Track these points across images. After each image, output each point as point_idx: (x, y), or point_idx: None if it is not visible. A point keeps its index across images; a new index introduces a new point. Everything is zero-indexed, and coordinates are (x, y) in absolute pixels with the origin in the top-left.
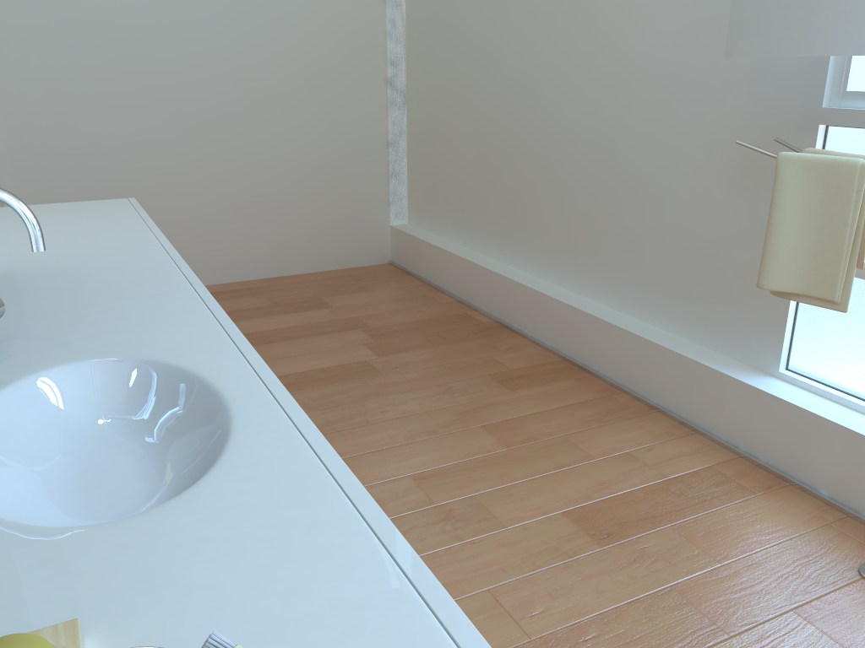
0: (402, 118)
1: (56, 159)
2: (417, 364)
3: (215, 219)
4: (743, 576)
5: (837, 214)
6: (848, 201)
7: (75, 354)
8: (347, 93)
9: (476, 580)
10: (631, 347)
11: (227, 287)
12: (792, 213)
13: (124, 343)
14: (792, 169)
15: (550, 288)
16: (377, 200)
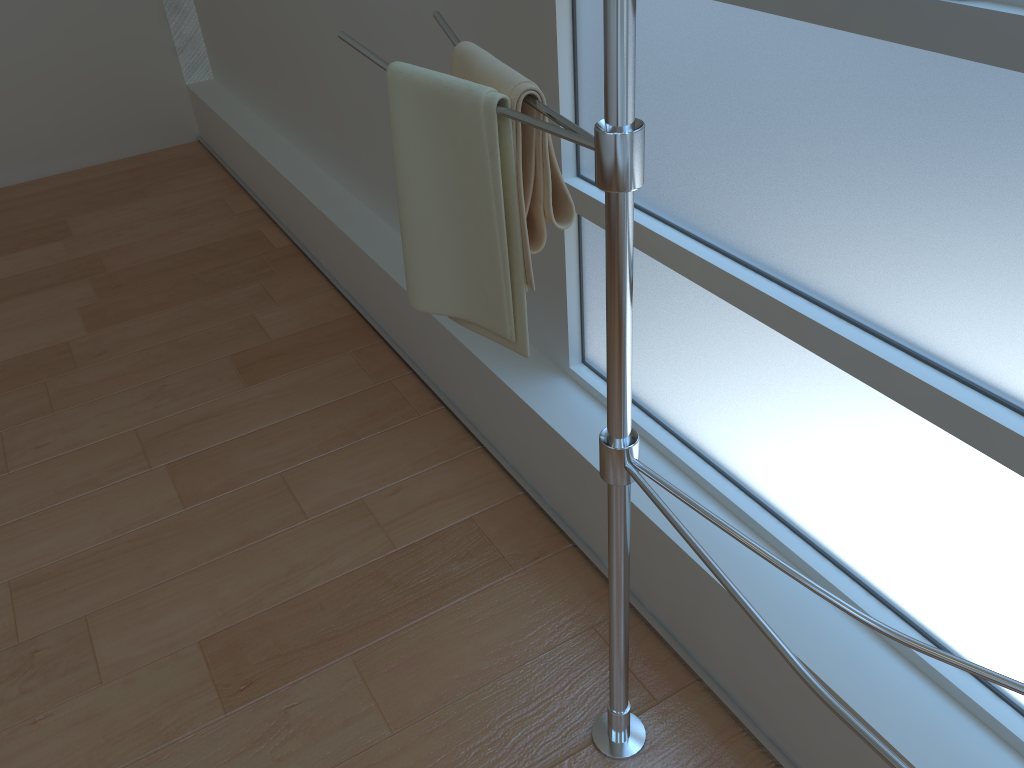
0: None
1: None
2: (138, 343)
3: None
4: (412, 758)
5: (477, 193)
6: (484, 170)
7: None
8: None
9: None
10: (409, 310)
11: None
12: (421, 184)
13: None
14: (405, 100)
15: (340, 200)
16: (154, 49)
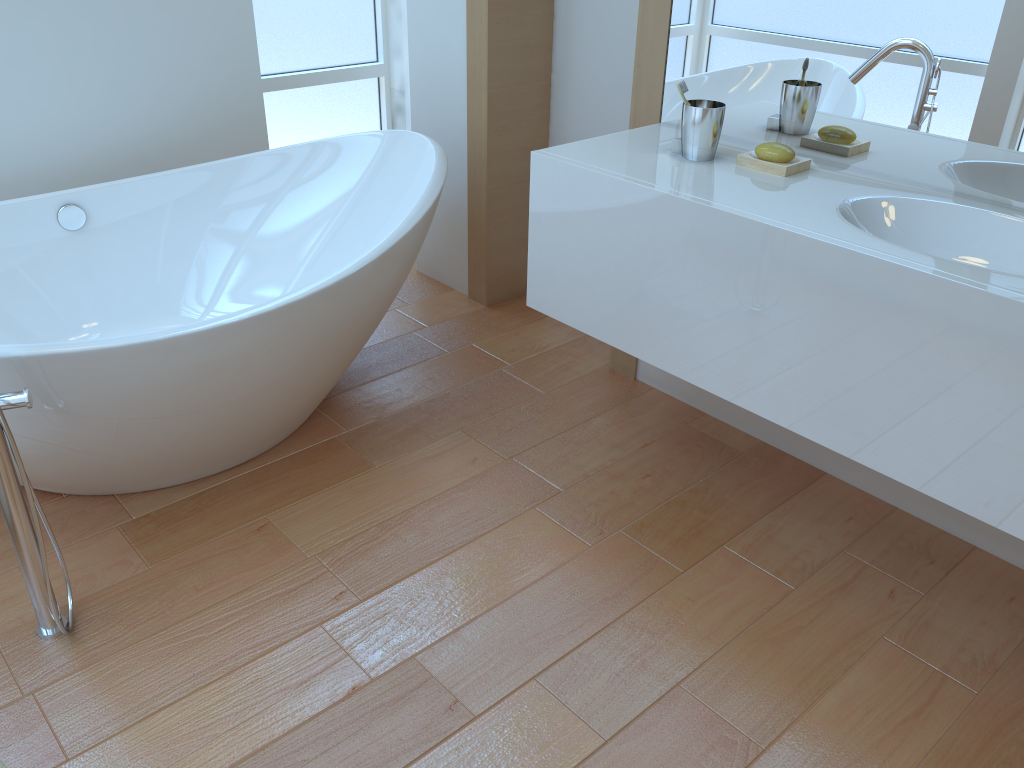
0: None
1: None
2: None
3: None
4: None
5: None
6: None
7: None
8: None
9: None
10: None
11: None
12: None
13: None
14: None
15: None
16: None
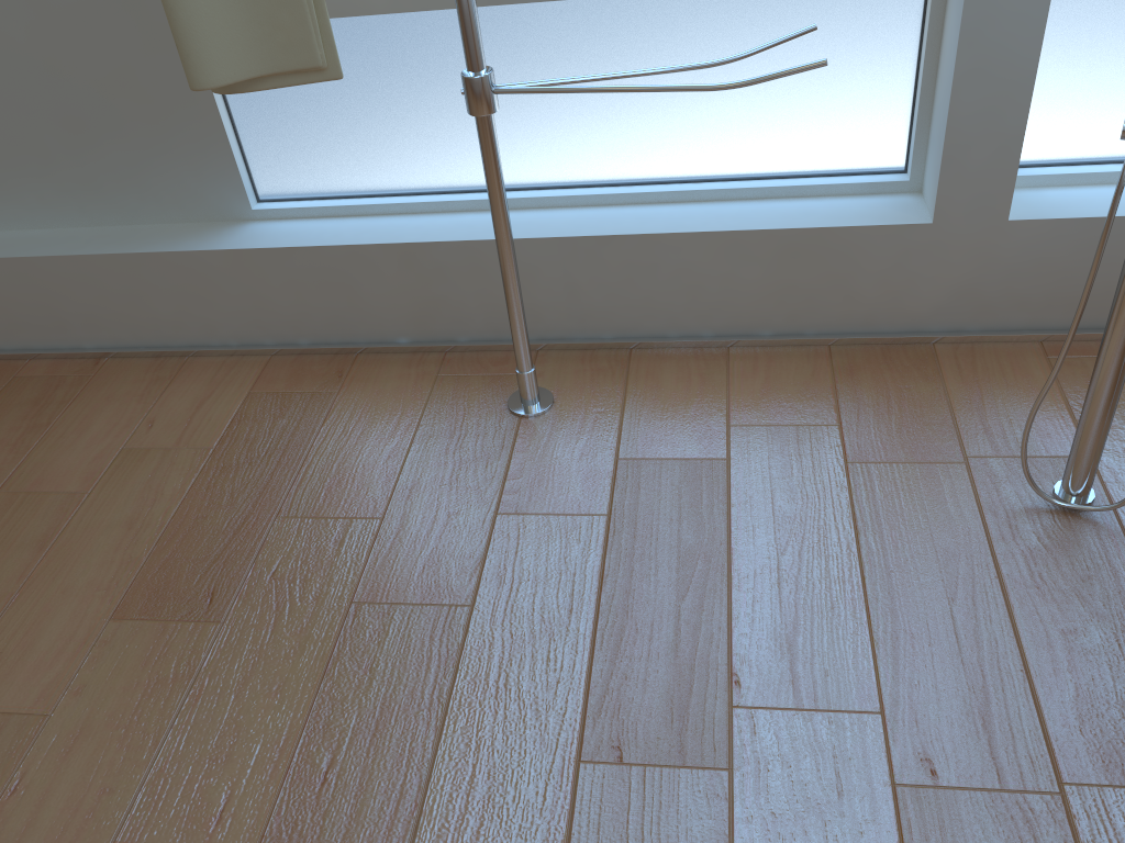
0: None
1: None
2: None
3: None
4: (417, 514)
5: None
6: None
7: None
8: None
9: None
10: None
11: None
12: None
13: None
14: None
15: None
16: None
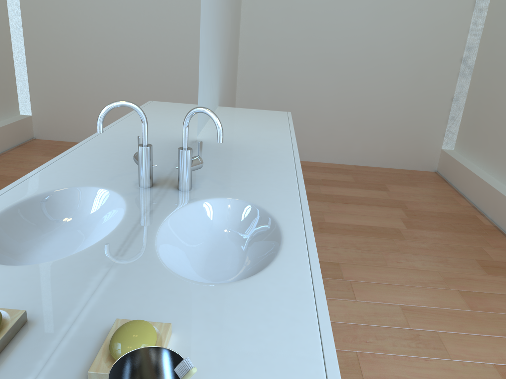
0: (466, 84)
1: (263, 83)
2: (430, 240)
3: (336, 127)
4: None
5: None
6: None
7: (226, 194)
8: (433, 64)
9: None
10: None
11: (333, 166)
12: None
13: (250, 194)
14: None
15: None
16: (436, 132)
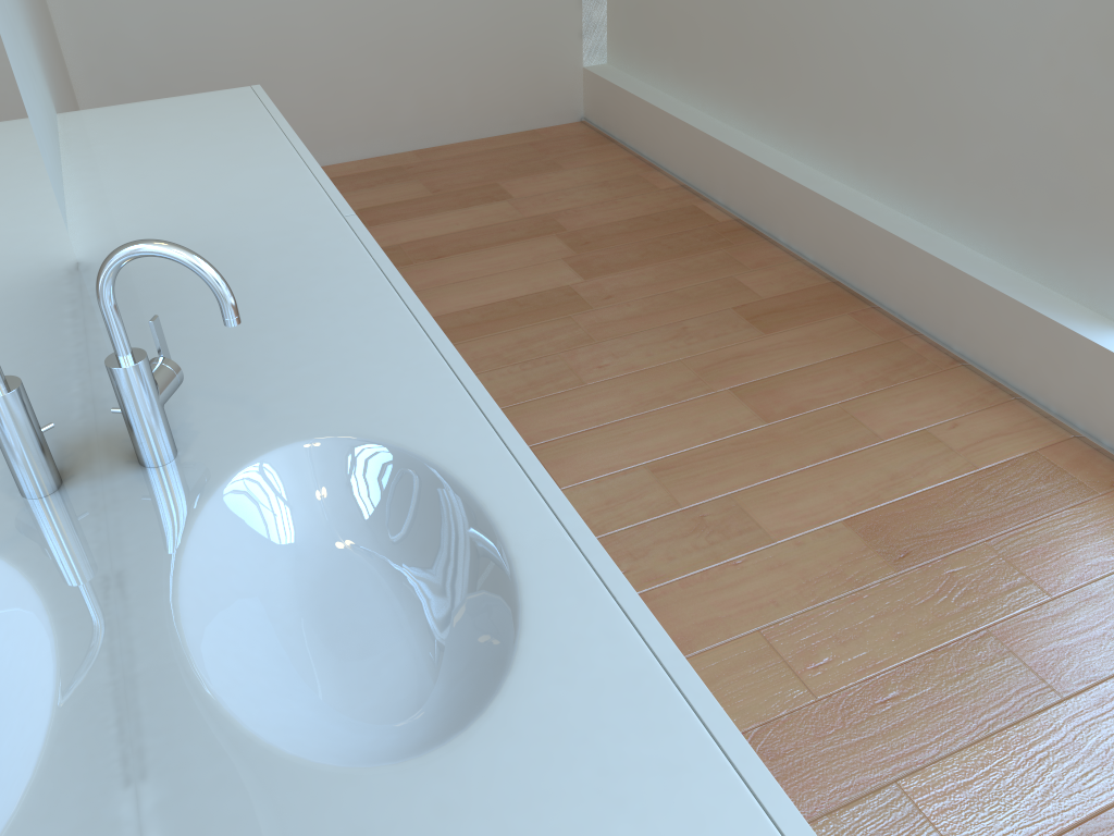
0: None
1: None
2: (637, 292)
3: (347, 70)
4: (1080, 615)
5: None
6: None
7: (278, 431)
8: None
9: (743, 618)
10: (933, 277)
11: (368, 165)
12: None
13: (335, 408)
14: None
15: (817, 179)
16: (564, 31)
